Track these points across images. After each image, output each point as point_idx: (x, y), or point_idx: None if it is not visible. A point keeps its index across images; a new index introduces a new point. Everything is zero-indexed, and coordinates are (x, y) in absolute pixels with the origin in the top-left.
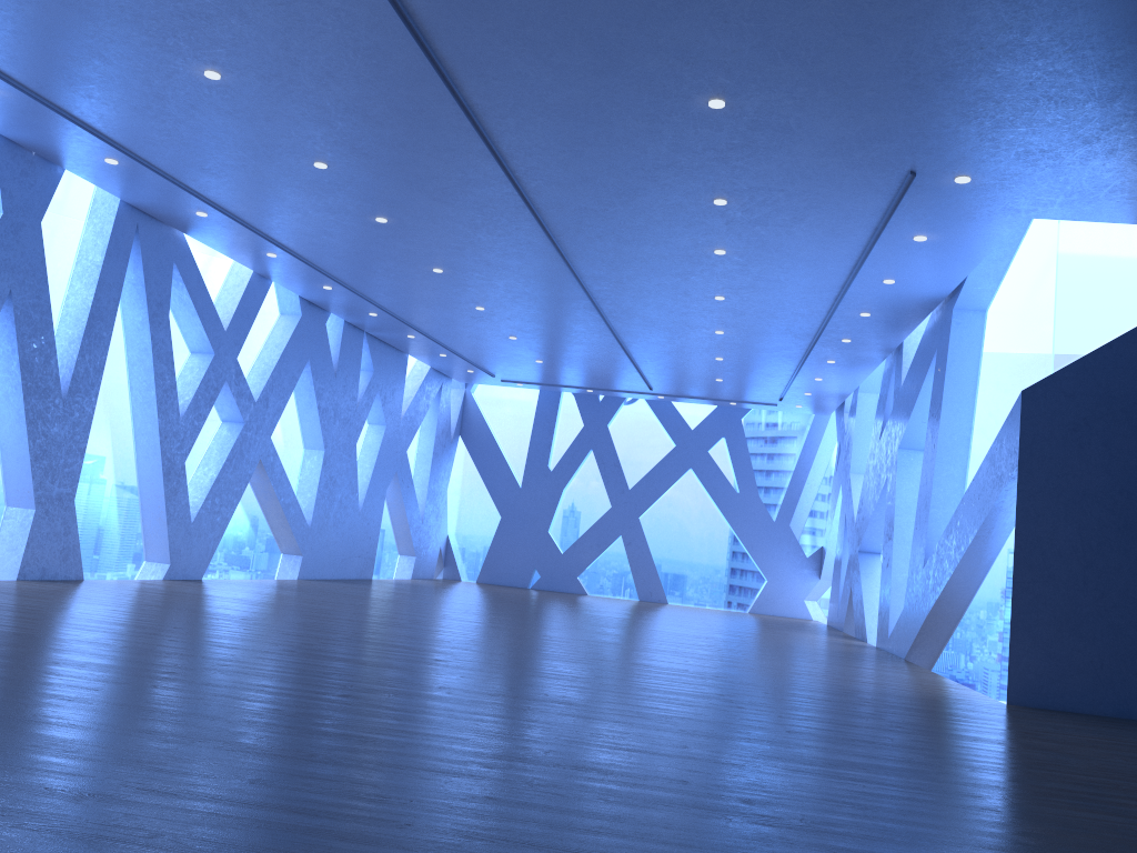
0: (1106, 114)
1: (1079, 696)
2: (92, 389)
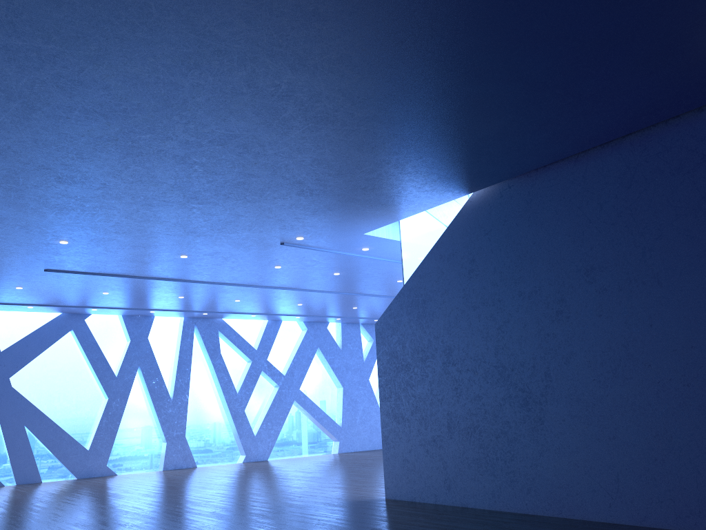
0: (255, 216)
1: (411, 491)
2: (185, 391)
